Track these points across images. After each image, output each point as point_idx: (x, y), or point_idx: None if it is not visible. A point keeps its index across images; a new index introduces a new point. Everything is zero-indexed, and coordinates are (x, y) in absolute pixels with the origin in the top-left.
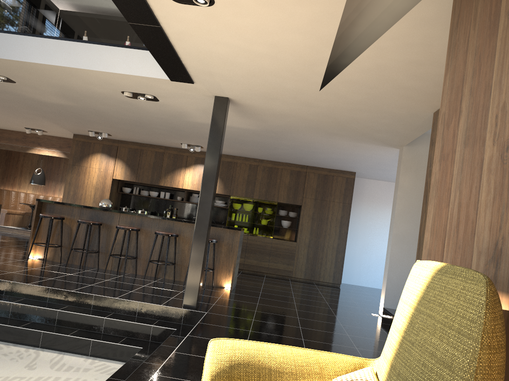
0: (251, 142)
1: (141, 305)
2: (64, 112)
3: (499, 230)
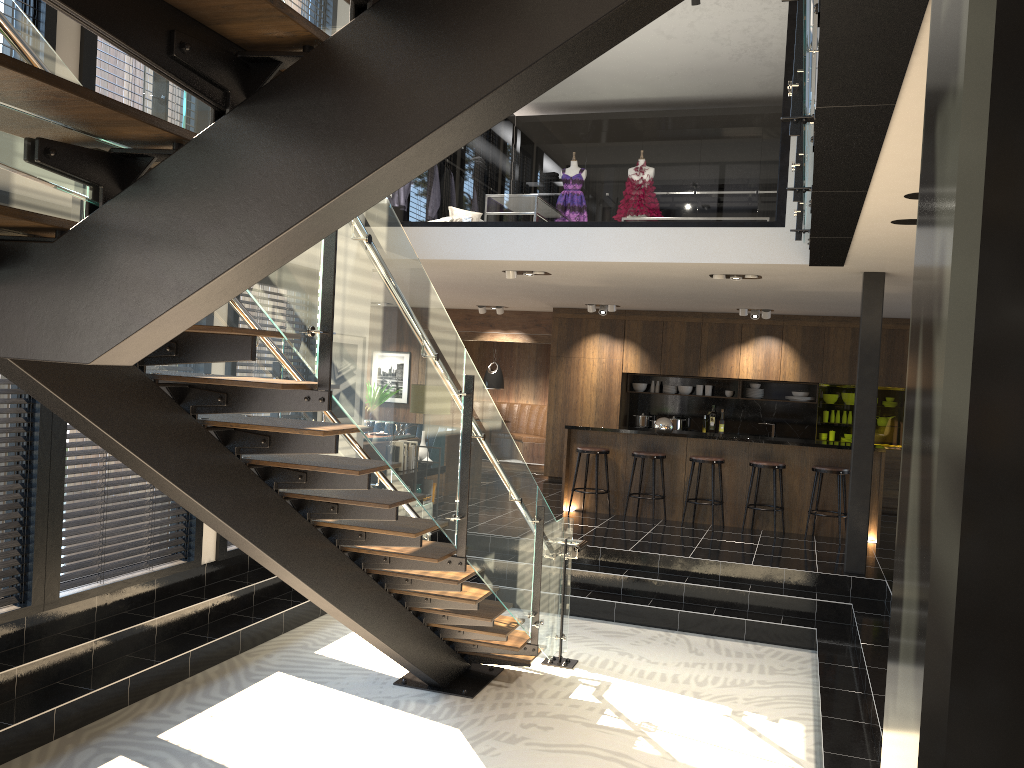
0: None
1: (789, 573)
2: (578, 291)
3: None
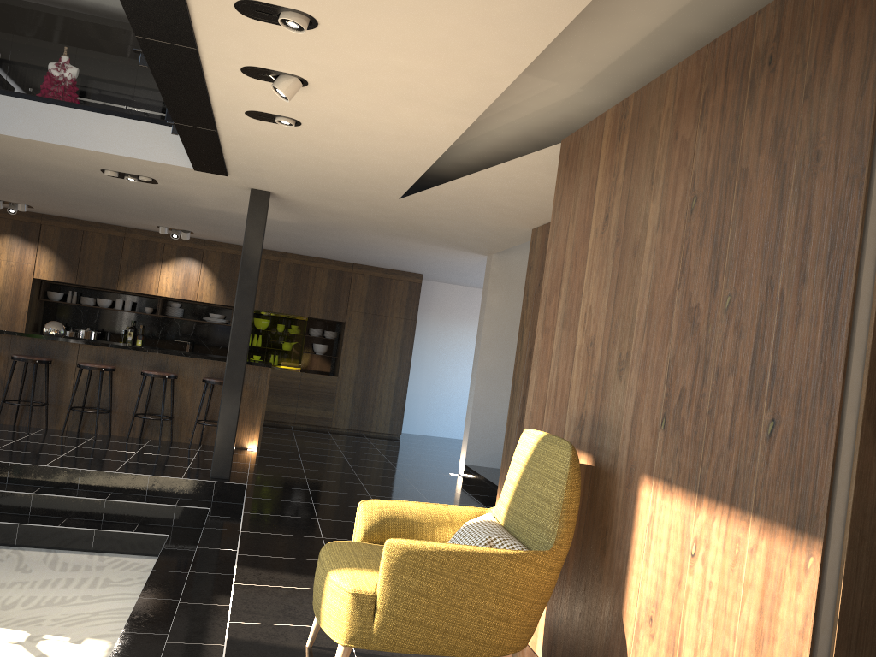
0: (279, 234)
1: (154, 480)
2: None
3: (583, 405)
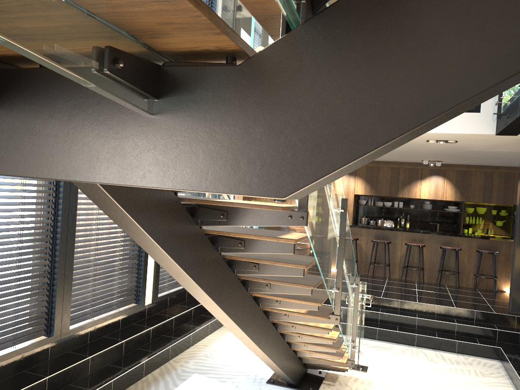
0: (507, 158)
1: (478, 313)
2: None
3: None
